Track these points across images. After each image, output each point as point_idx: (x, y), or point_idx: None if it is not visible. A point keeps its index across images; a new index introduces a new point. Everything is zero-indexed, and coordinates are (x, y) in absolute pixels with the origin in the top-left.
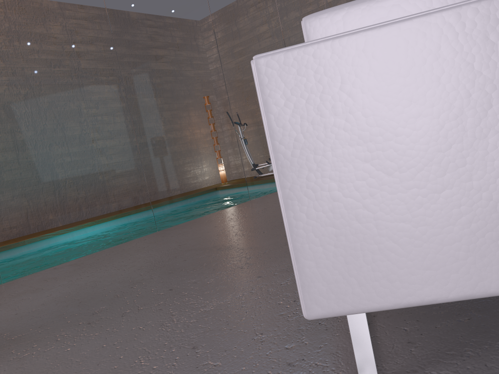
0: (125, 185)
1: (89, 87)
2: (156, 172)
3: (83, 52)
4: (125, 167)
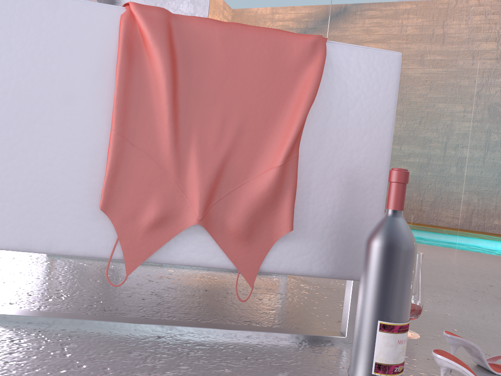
0: (435, 190)
1: (432, 92)
2: (480, 189)
3: (438, 58)
4: (442, 173)
